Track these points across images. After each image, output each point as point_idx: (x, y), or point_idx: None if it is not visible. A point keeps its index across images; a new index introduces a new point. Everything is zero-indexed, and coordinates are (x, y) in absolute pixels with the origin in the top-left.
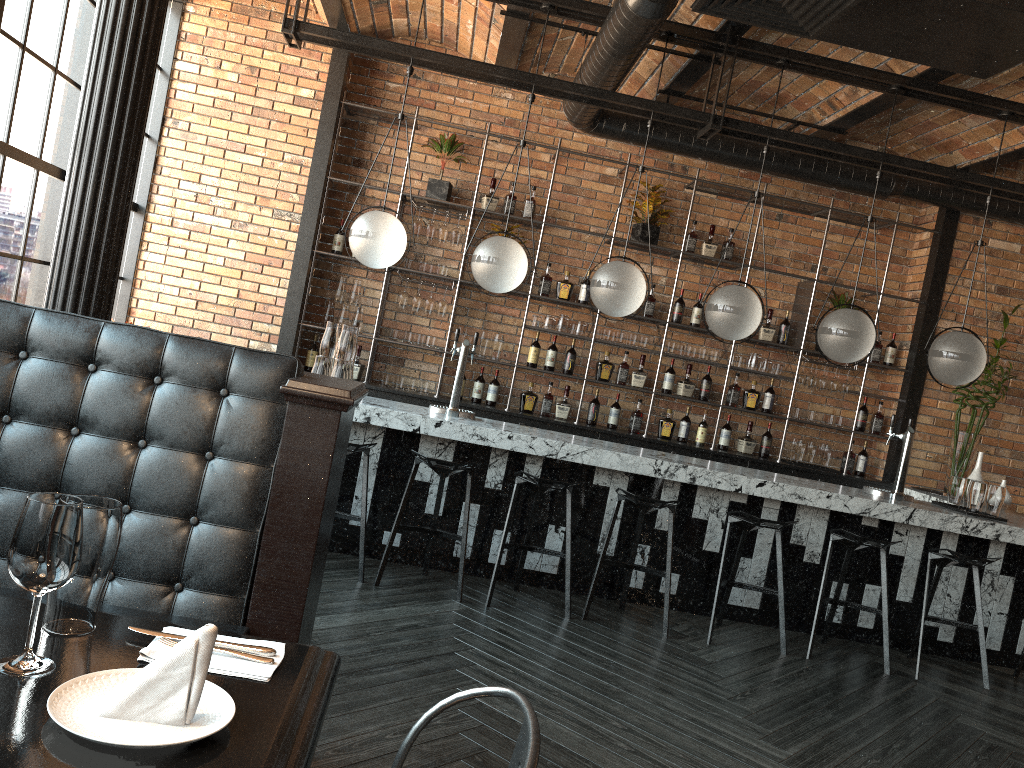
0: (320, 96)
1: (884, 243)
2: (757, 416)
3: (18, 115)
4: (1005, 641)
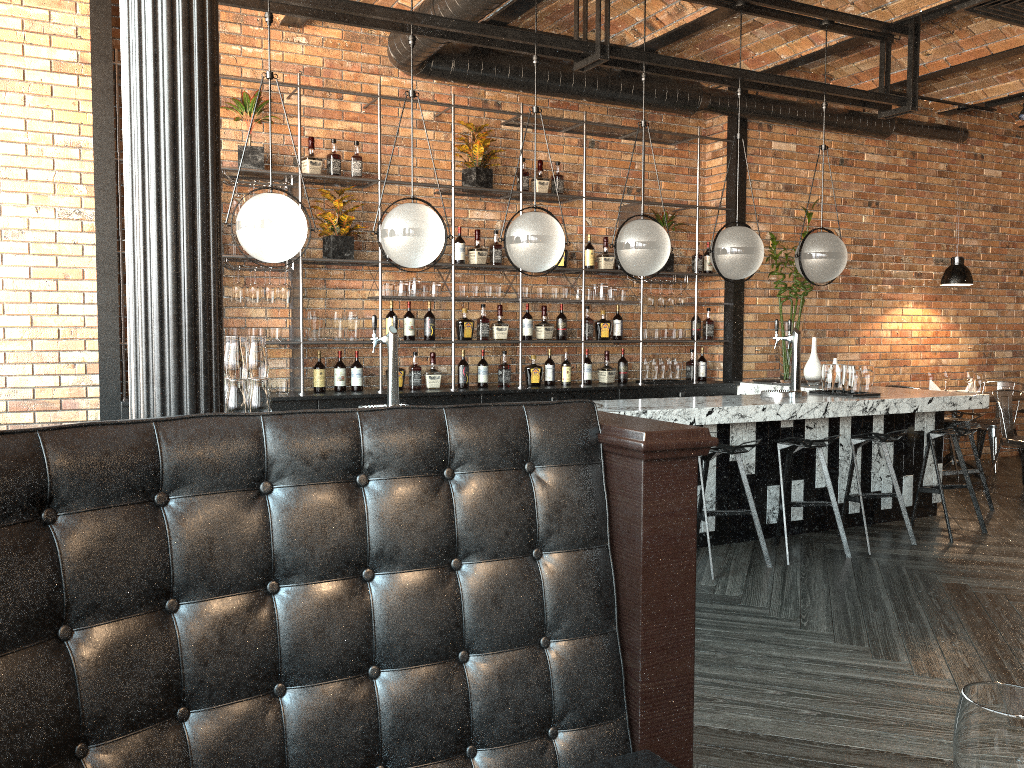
0: (86, 58)
1: (682, 157)
2: (606, 344)
3: None
4: (894, 499)
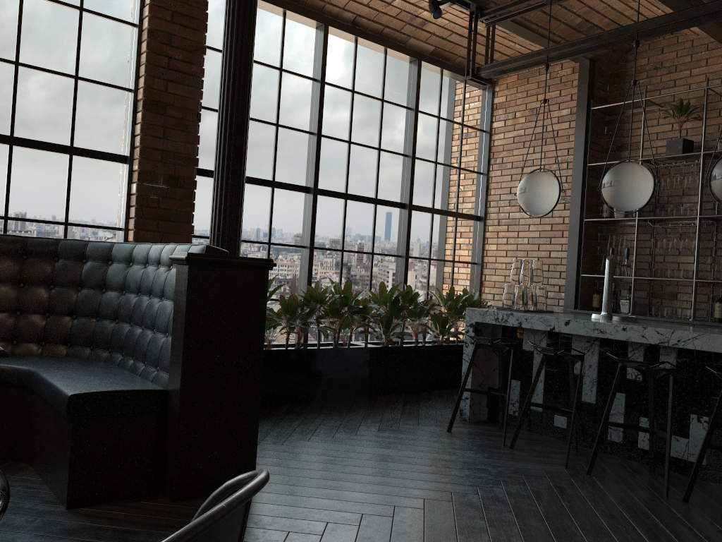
0: (574, 110)
1: None
2: None
3: (353, 177)
4: None
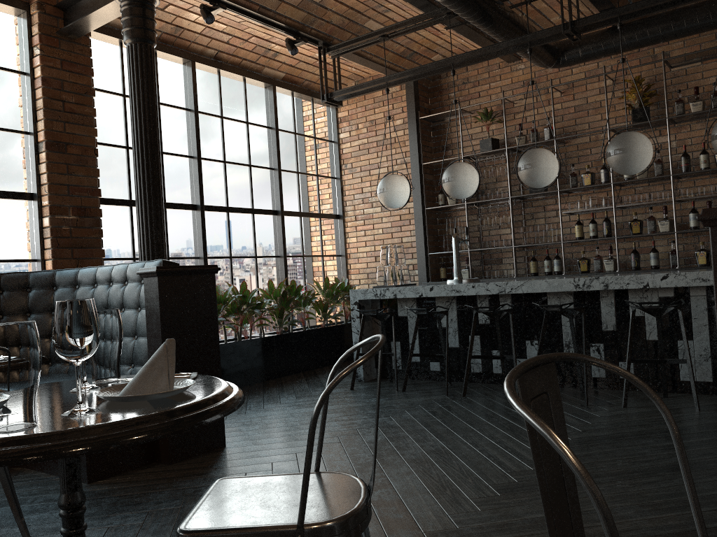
0: (406, 120)
1: None
2: None
3: (231, 192)
4: None
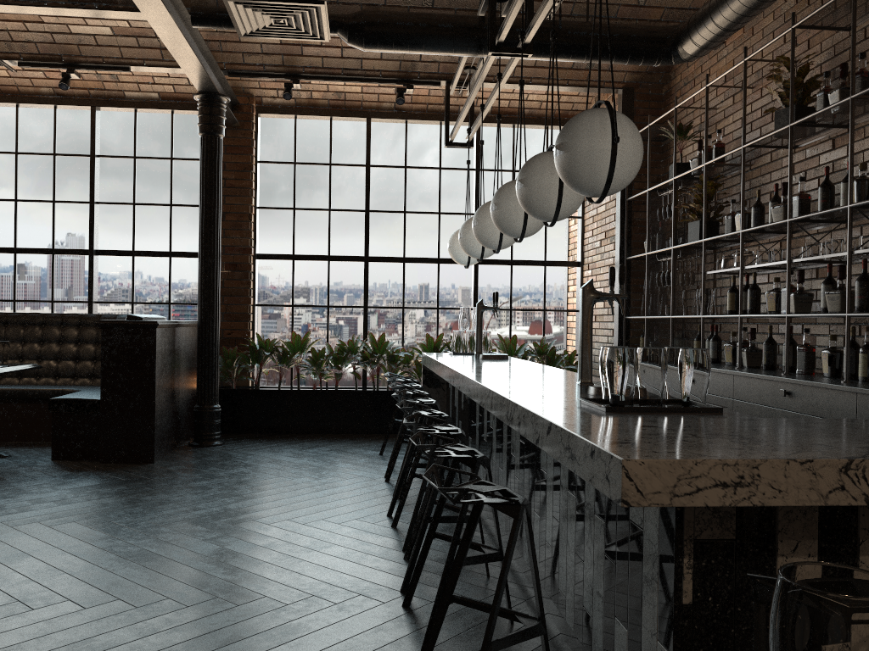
0: None
1: None
2: None
3: (411, 242)
4: None
